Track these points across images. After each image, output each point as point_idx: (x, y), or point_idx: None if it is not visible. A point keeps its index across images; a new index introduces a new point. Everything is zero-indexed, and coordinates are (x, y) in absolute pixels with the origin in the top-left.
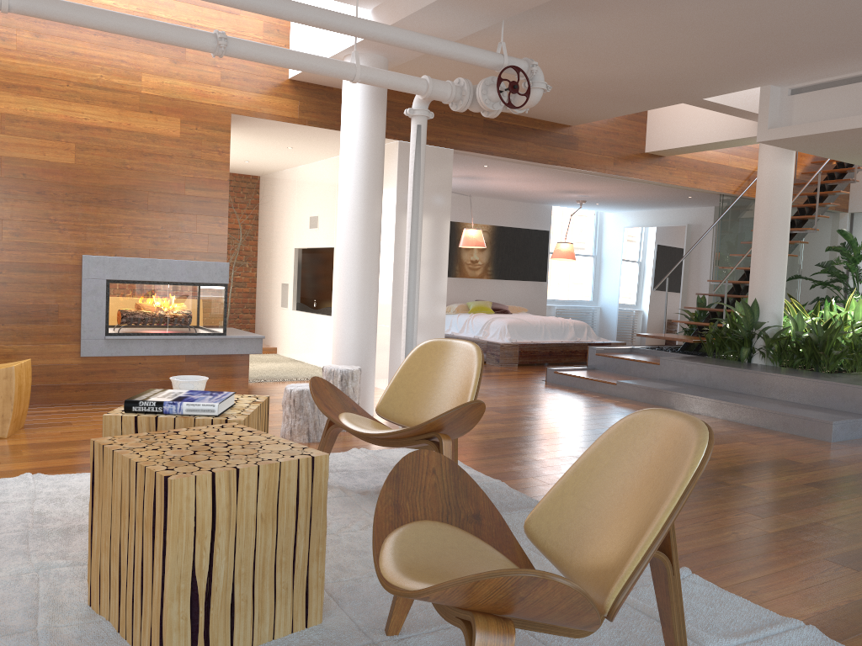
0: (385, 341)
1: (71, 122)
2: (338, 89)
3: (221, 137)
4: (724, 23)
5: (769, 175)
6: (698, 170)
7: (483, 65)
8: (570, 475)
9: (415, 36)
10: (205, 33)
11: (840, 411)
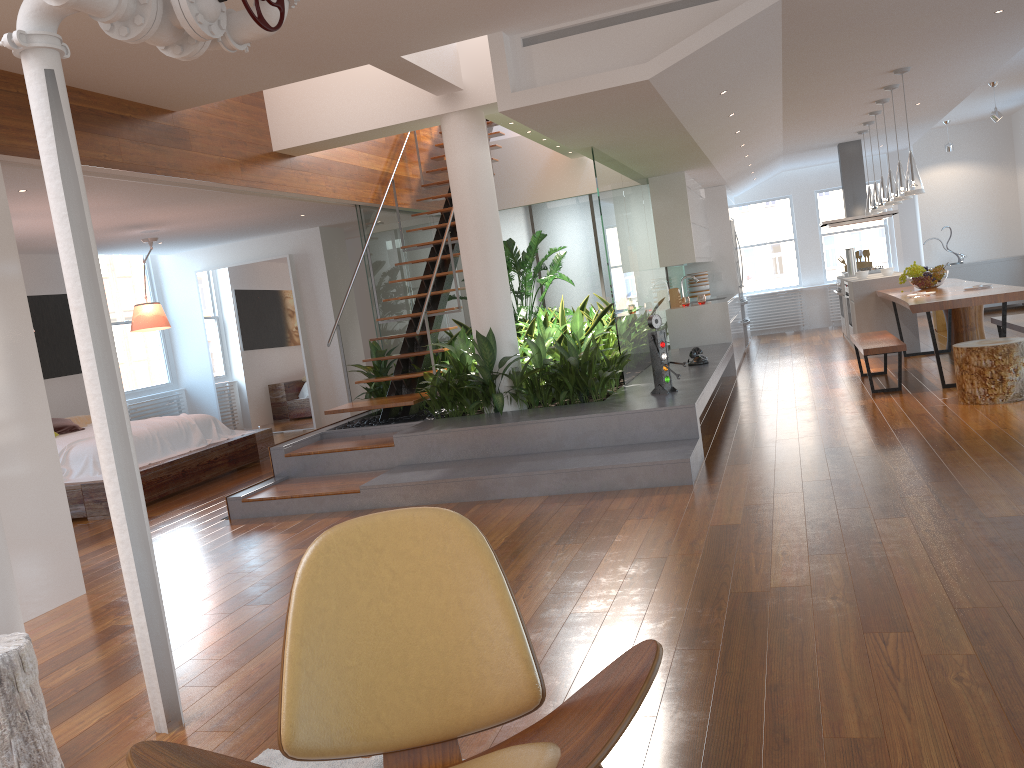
0: None
1: None
2: None
3: None
4: None
5: (468, 165)
6: (333, 173)
7: None
8: None
9: None
10: None
11: (660, 443)
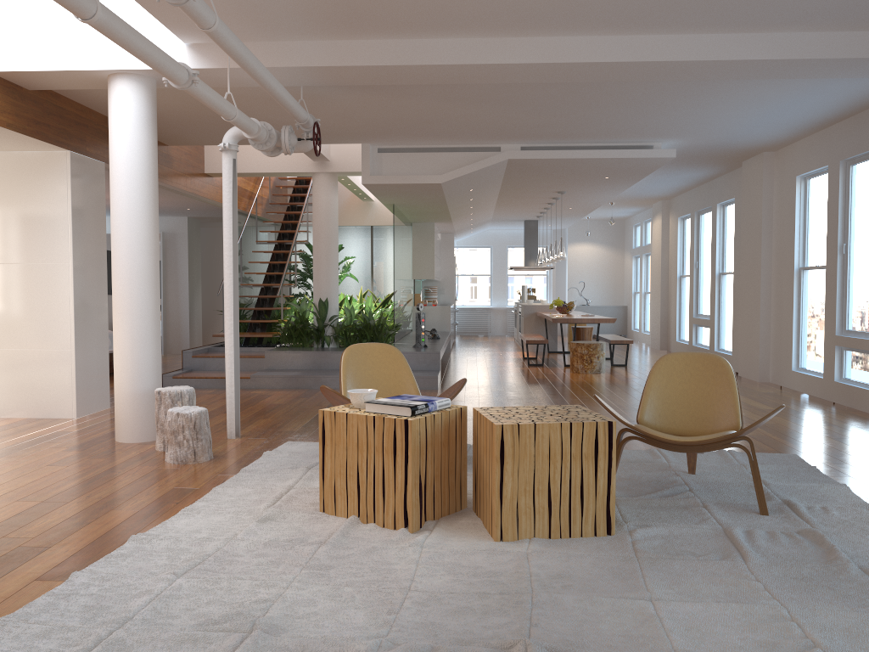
0: (67, 366)
1: None
2: (27, 90)
3: None
4: (416, 111)
5: (326, 203)
6: None
7: (300, 118)
8: (649, 391)
9: (287, 92)
10: (183, 66)
11: (420, 370)
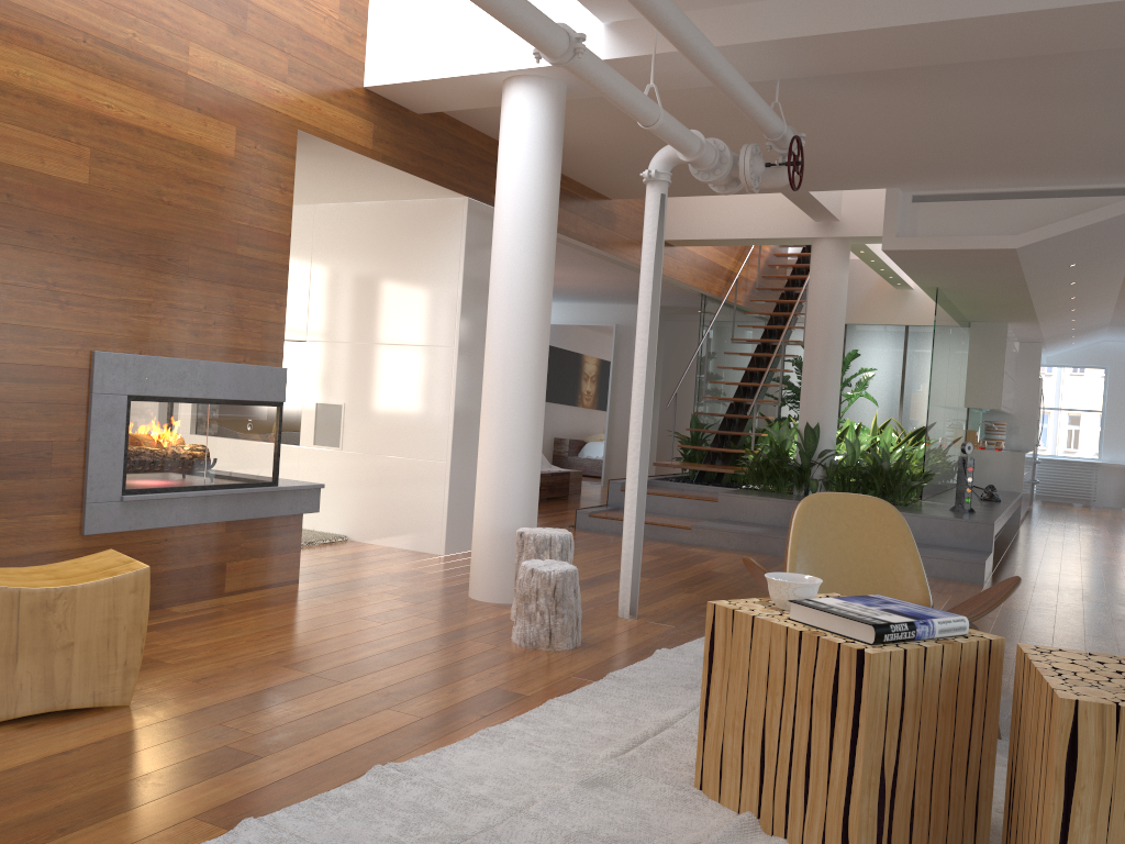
0: (439, 484)
1: (87, 109)
2: (414, 113)
3: (285, 165)
4: (976, 123)
5: (829, 283)
6: (696, 265)
7: (769, 129)
8: None
9: (743, 81)
10: (559, 26)
11: (956, 548)
